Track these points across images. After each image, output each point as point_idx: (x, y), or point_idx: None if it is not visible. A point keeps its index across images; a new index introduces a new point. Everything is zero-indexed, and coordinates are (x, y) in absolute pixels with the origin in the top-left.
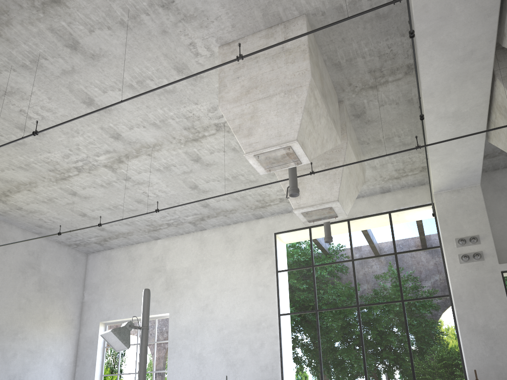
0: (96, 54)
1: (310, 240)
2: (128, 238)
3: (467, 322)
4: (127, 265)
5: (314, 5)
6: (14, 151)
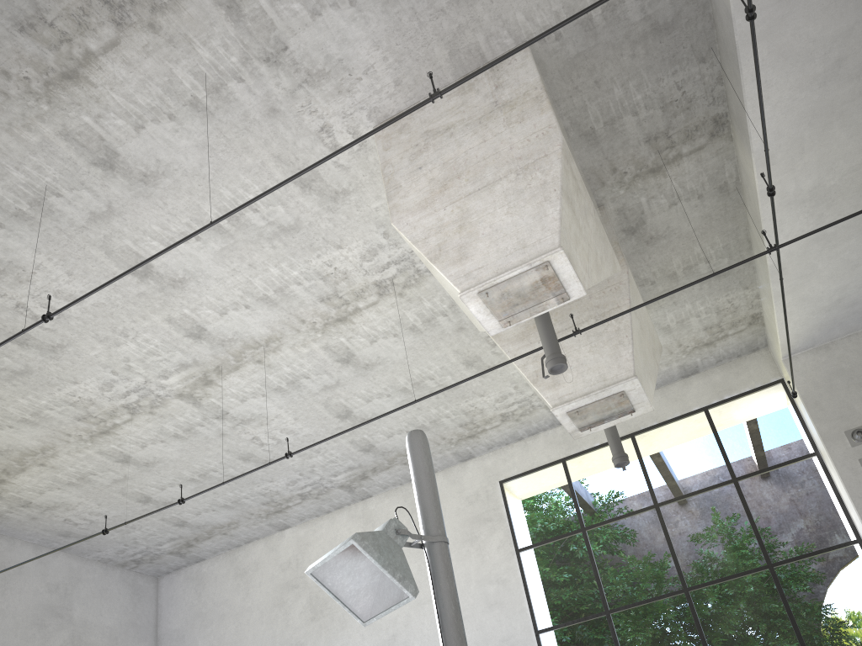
0: (151, 173)
1: (569, 483)
2: (231, 534)
3: None
4: (233, 586)
5: (541, 22)
6: (10, 389)
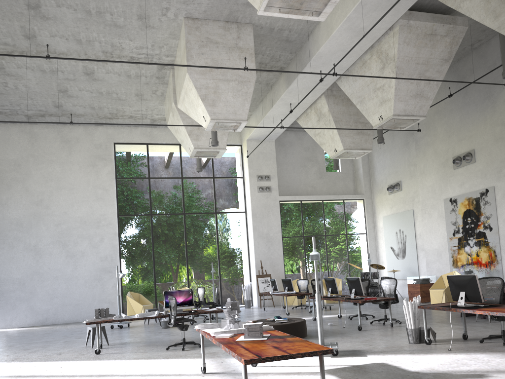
0: None
1: (147, 156)
2: None
3: (258, 231)
4: None
5: (260, 22)
6: None
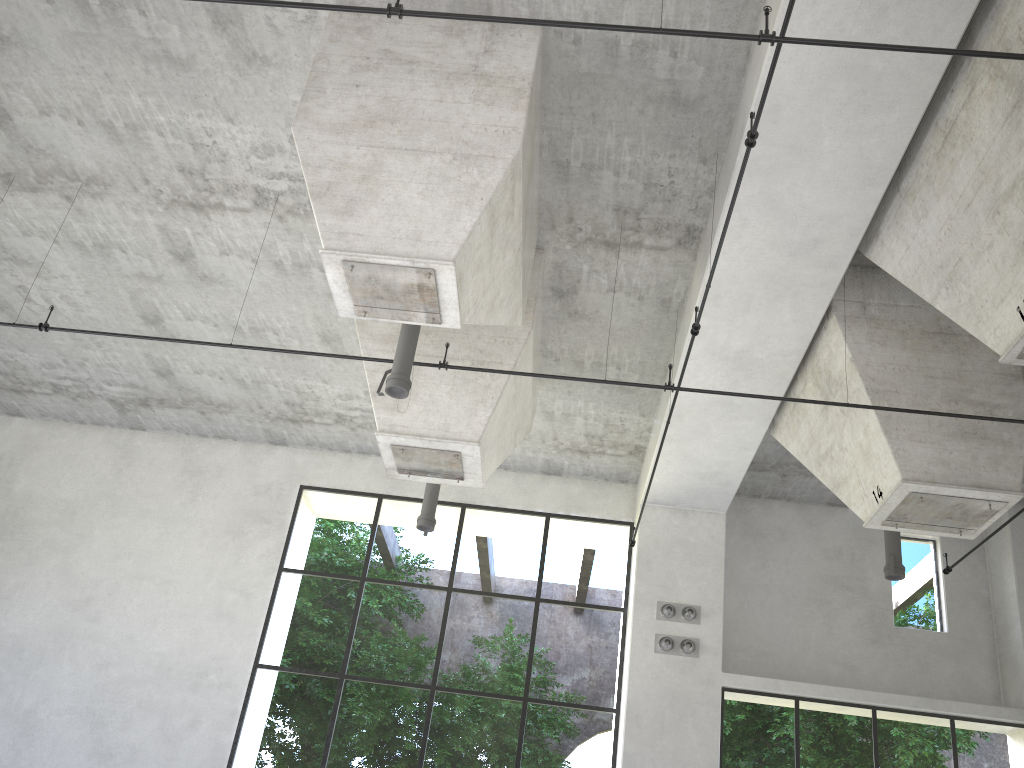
0: None
1: (374, 524)
2: None
3: None
4: None
5: (567, 14)
6: None
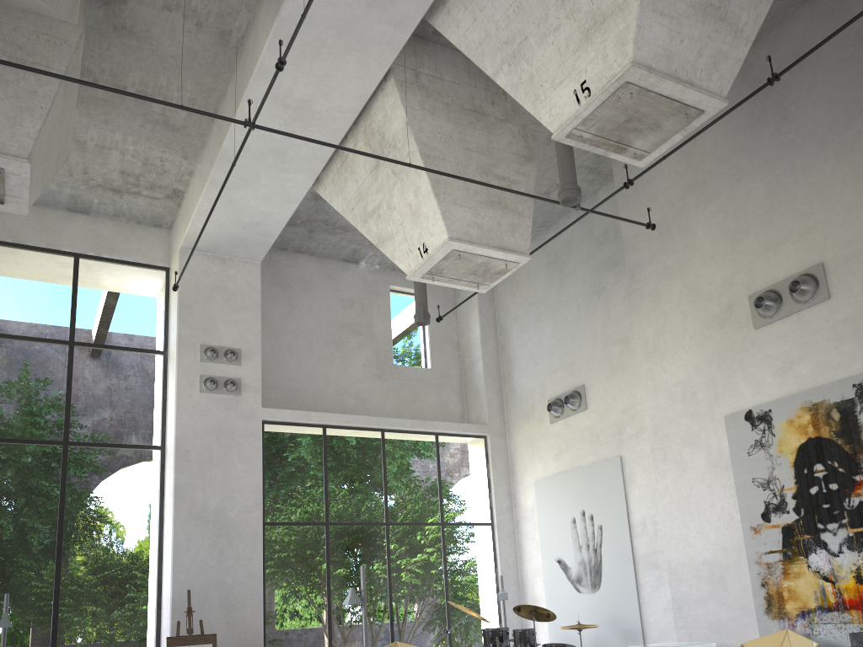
0: None
1: None
2: None
3: (191, 501)
4: None
5: None
6: None
